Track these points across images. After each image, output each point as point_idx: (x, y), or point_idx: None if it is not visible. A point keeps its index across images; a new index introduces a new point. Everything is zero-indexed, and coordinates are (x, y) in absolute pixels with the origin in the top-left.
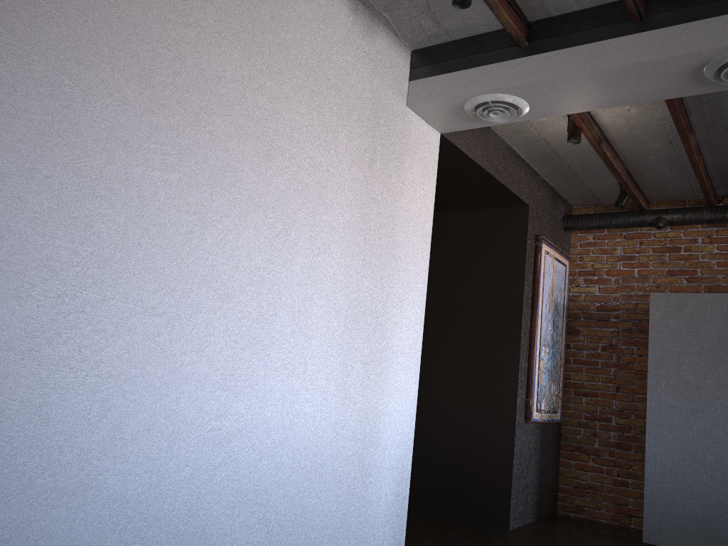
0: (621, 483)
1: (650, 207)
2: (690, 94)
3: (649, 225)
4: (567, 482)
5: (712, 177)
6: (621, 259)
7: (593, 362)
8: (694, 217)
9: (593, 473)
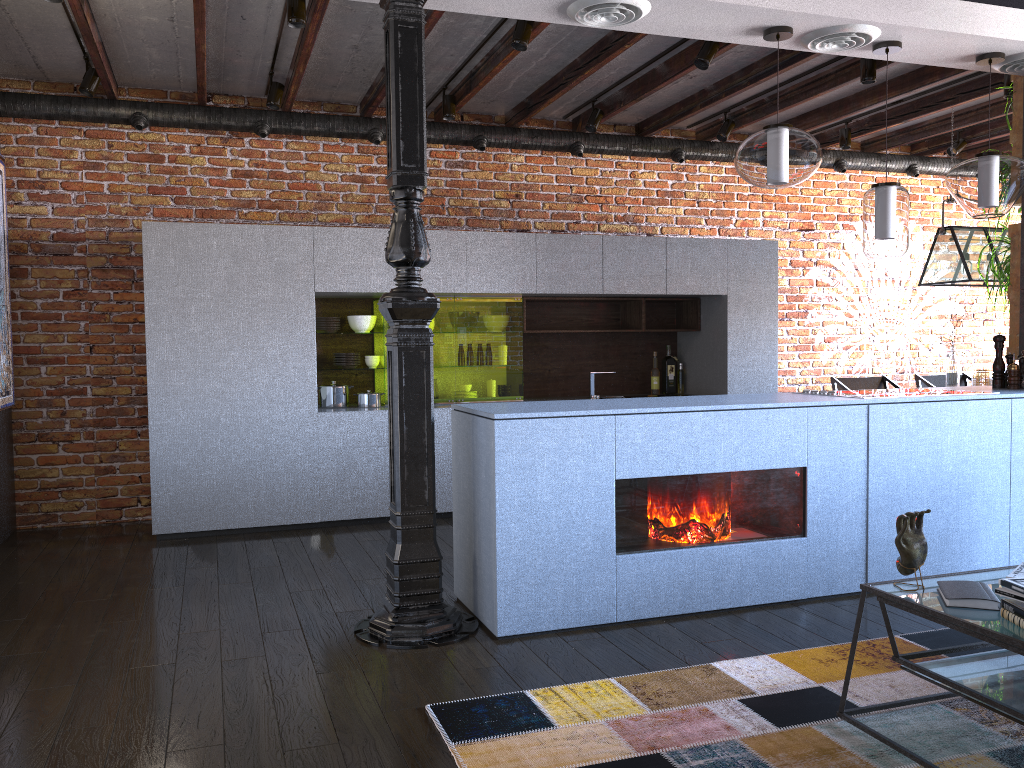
0: (106, 470)
1: (121, 95)
2: None
3: (125, 122)
4: (29, 485)
5: (208, 69)
6: (83, 166)
7: (54, 315)
8: (185, 119)
9: (66, 466)
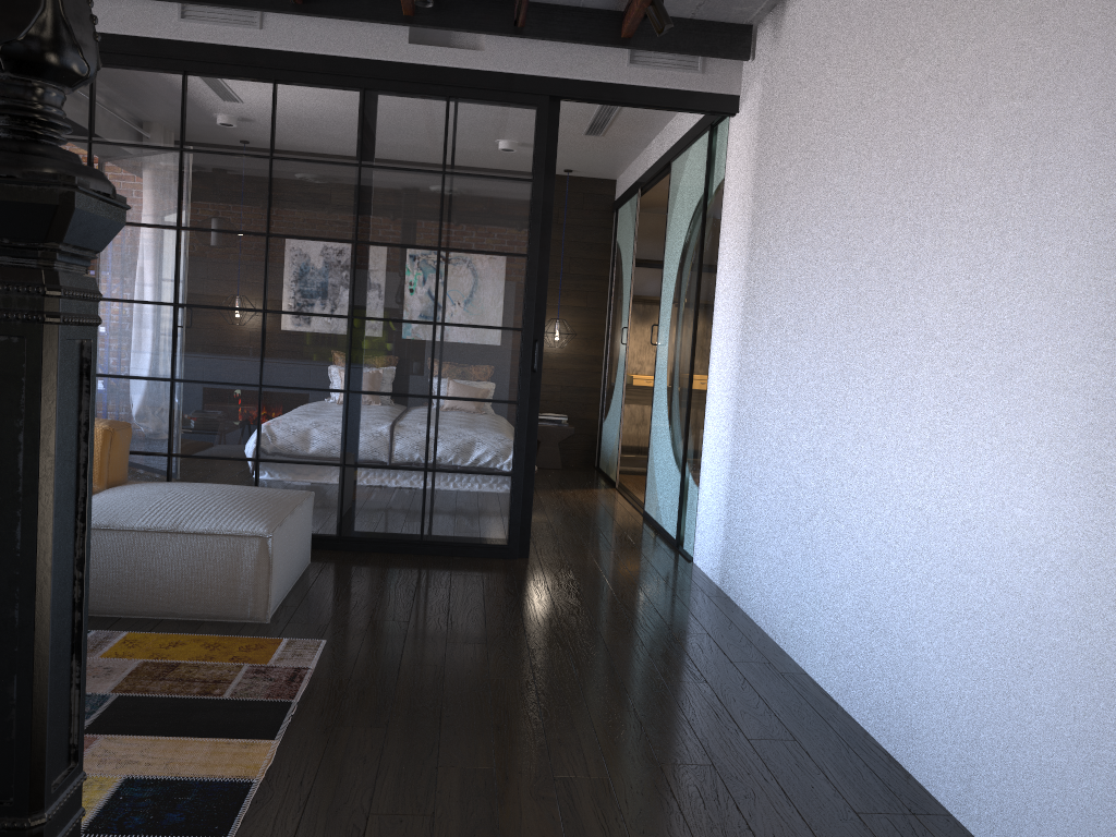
0: None
1: None
2: None
3: None
4: None
5: None
6: None
7: None
8: None
9: None
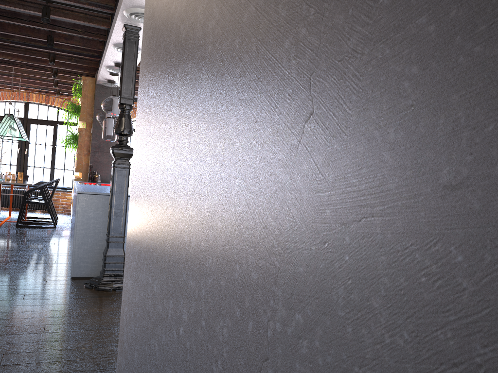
0: None
1: None
2: (124, 1)
3: None
4: None
5: None
6: None
7: None
8: None
9: None
